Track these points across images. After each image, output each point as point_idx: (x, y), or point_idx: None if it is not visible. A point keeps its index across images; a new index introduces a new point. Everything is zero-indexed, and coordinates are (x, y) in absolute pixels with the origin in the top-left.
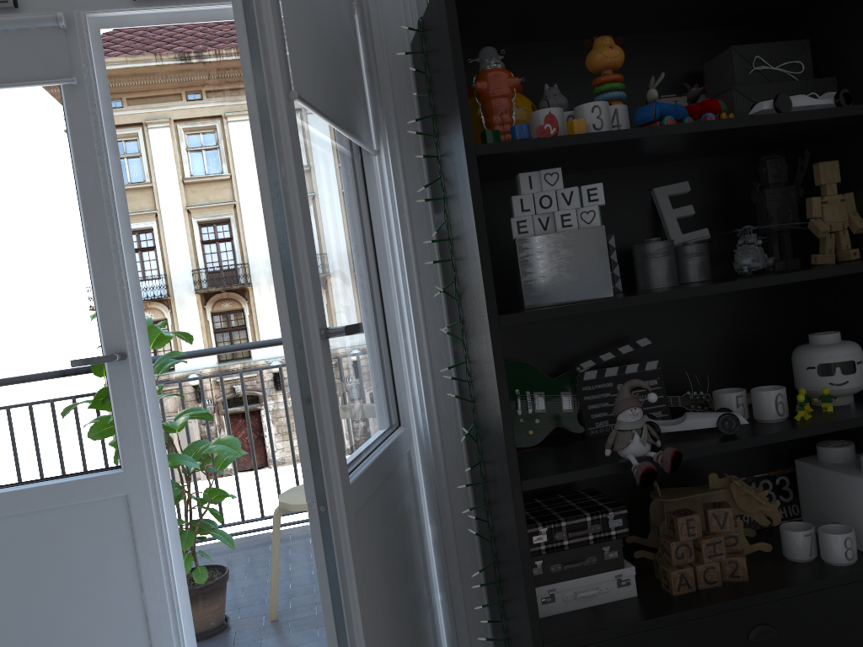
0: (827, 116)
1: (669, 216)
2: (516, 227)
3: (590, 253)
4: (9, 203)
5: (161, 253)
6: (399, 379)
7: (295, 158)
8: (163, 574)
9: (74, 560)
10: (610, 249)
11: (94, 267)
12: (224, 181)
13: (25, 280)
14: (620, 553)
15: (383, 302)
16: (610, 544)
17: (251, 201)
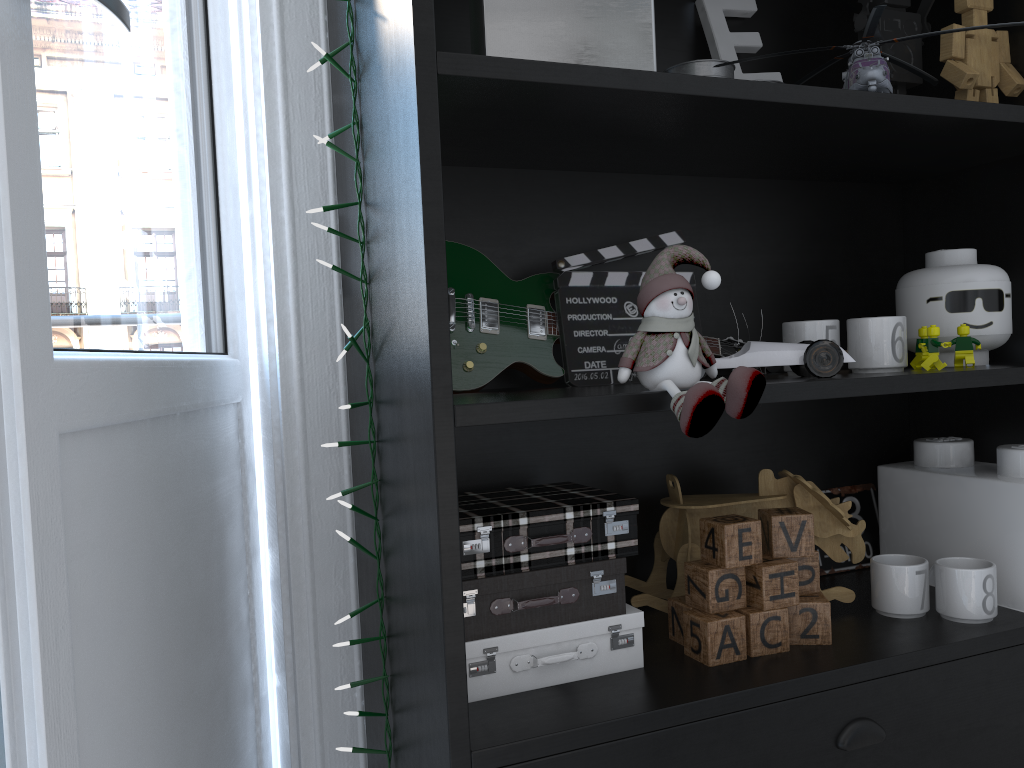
0: None
1: (724, 41)
2: None
3: None
4: None
5: None
6: (232, 269)
7: None
8: None
9: None
10: None
11: None
12: None
13: None
14: (621, 585)
15: (215, 122)
16: (605, 567)
17: None
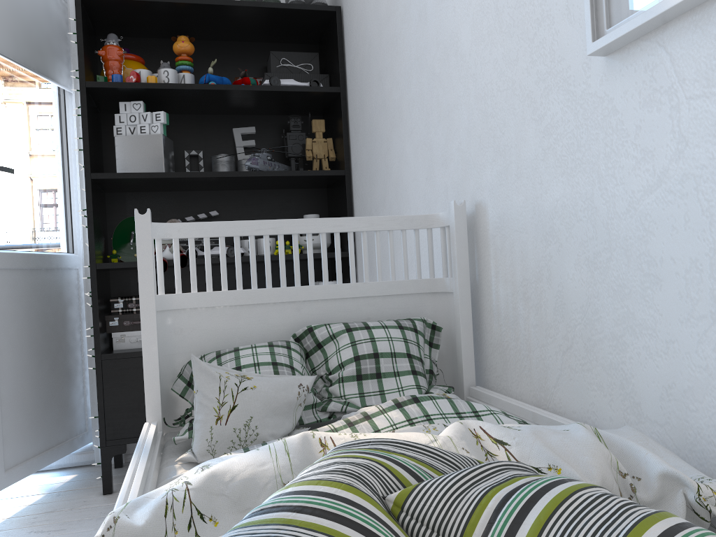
0: (296, 90)
1: (239, 144)
2: (116, 131)
3: (153, 148)
4: None
5: None
6: (75, 226)
7: None
8: None
9: None
10: (199, 159)
11: None
12: None
13: None
14: None
15: (70, 180)
16: None
17: None
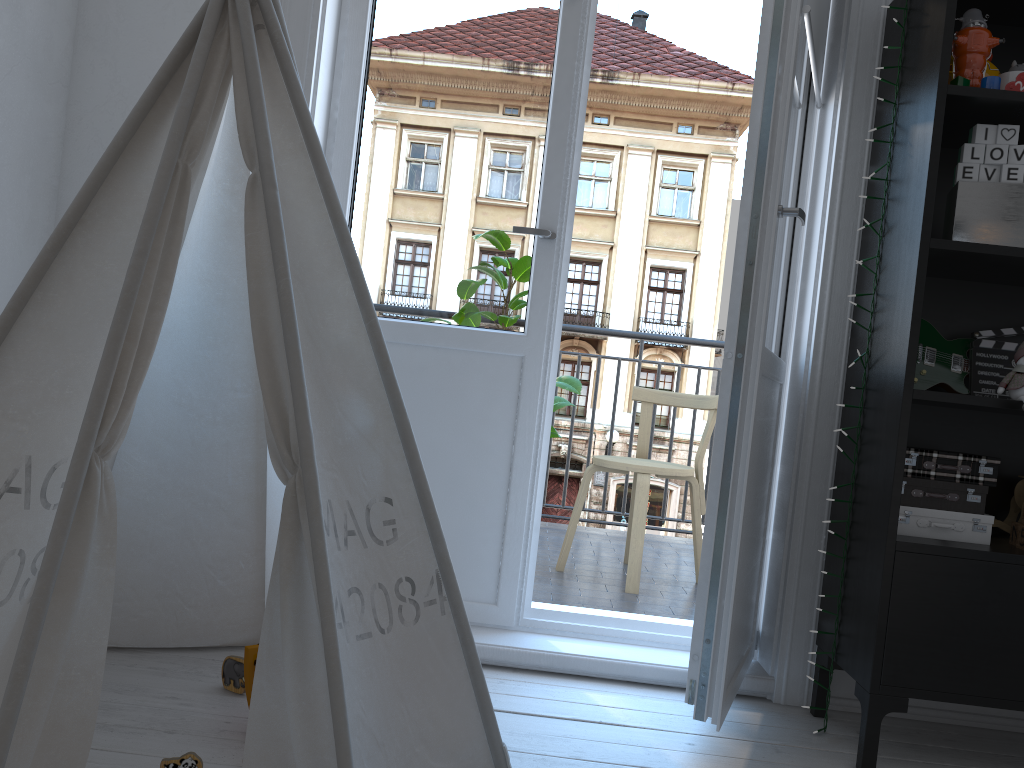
0: None
1: None
2: (961, 172)
3: None
4: (495, 87)
5: None
6: (789, 316)
7: (794, 61)
8: (534, 434)
9: (466, 399)
10: None
11: (549, 155)
12: None
13: (490, 154)
14: (983, 499)
15: (793, 242)
16: (975, 488)
17: None
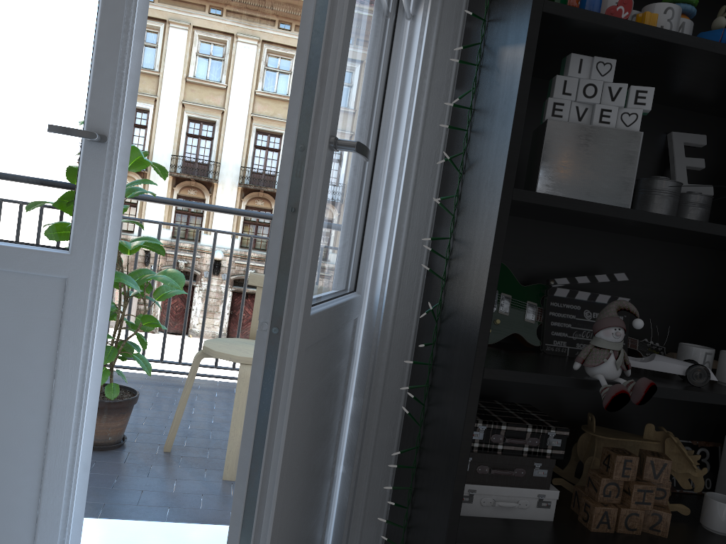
0: None
1: (680, 162)
2: (551, 109)
3: (620, 156)
4: None
5: (150, 133)
6: (367, 246)
7: None
8: (79, 368)
9: None
10: None
11: (100, 41)
12: (220, 89)
13: (26, 32)
14: (550, 473)
15: (375, 166)
16: (543, 462)
17: (237, 113)
